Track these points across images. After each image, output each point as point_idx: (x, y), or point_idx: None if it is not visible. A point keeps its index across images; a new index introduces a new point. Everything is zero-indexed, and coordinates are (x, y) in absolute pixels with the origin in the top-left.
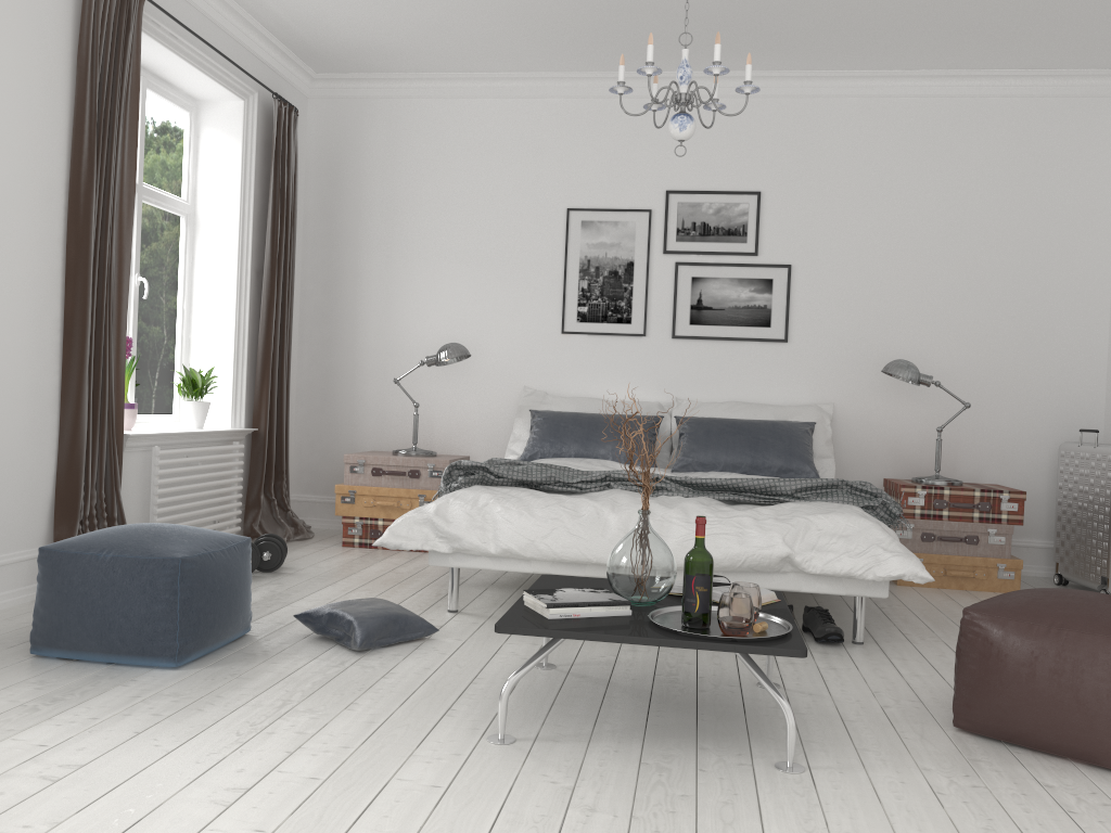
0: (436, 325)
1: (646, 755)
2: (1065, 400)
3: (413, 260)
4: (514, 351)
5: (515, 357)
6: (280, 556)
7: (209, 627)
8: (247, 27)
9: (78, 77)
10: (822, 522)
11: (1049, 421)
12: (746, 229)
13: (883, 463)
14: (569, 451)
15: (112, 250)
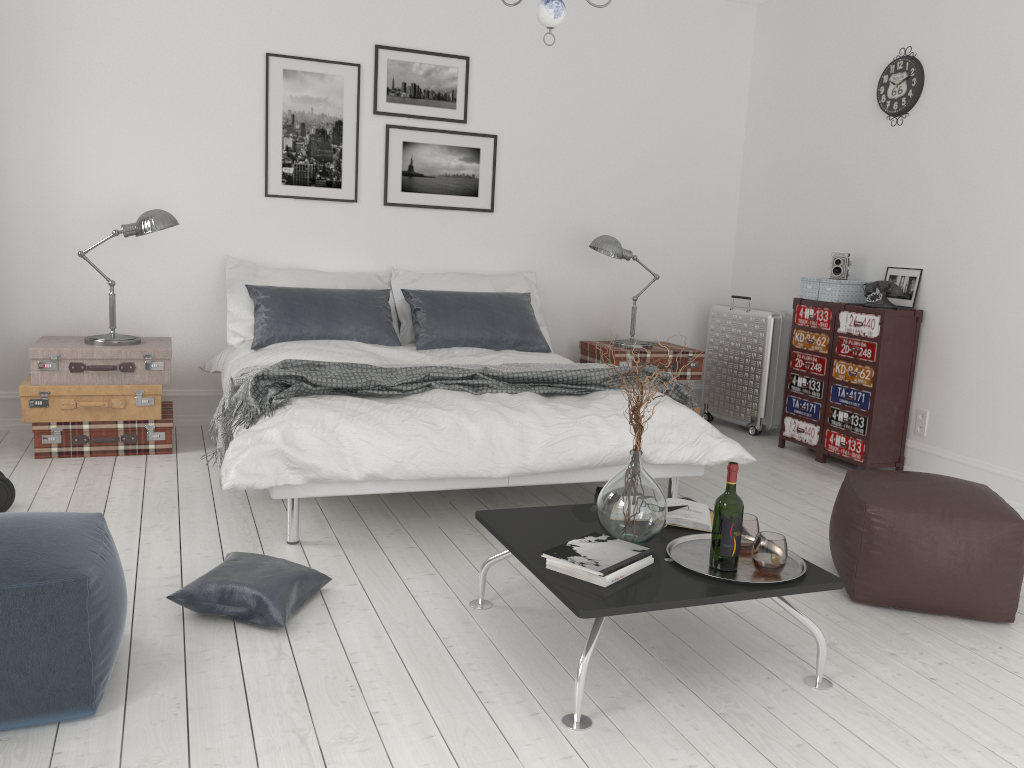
0: (109, 182)
1: (709, 702)
2: (706, 267)
3: (72, 99)
4: (210, 216)
5: (212, 222)
6: (10, 496)
7: (116, 649)
8: None
9: None
10: (654, 414)
11: (694, 285)
12: (456, 95)
13: (572, 325)
14: (310, 333)
15: None
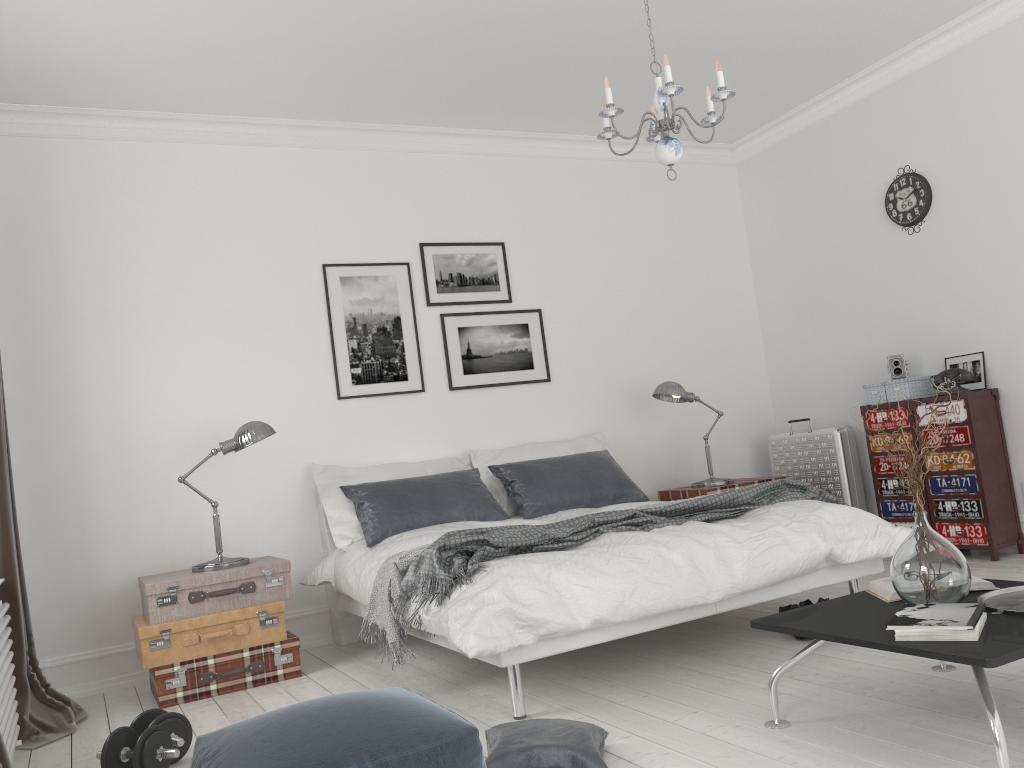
0: (186, 409)
1: None
2: (749, 403)
3: (144, 333)
4: (288, 426)
5: (290, 432)
6: (189, 735)
7: None
8: None
9: None
10: (825, 515)
11: (742, 421)
12: (498, 278)
13: (642, 479)
14: (421, 520)
15: None
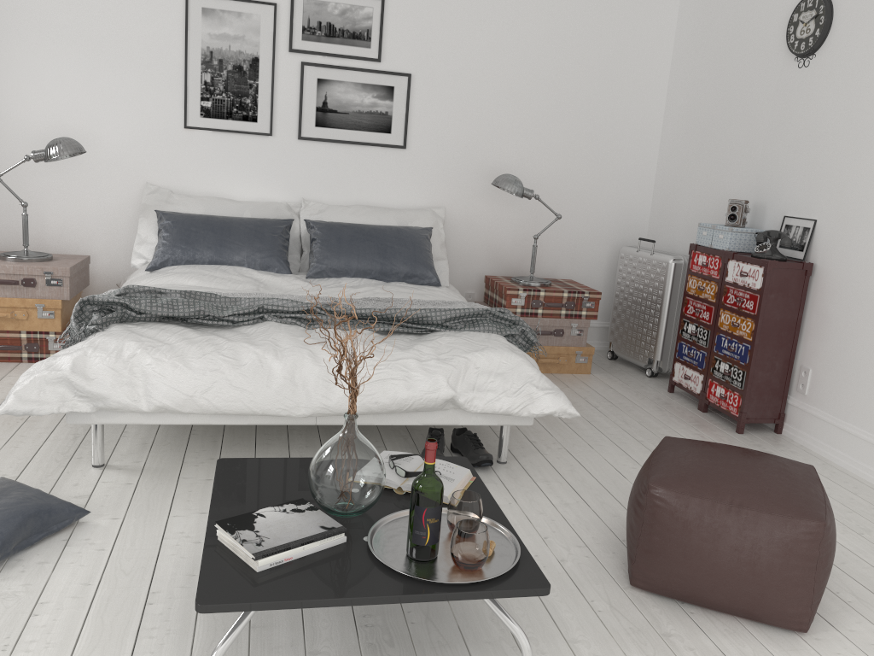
0: (40, 111)
1: None
2: (623, 209)
3: (6, 34)
4: (133, 145)
5: (135, 151)
6: None
7: None
8: None
9: None
10: (479, 360)
11: (610, 225)
12: (371, 34)
13: (482, 260)
14: (202, 258)
15: None
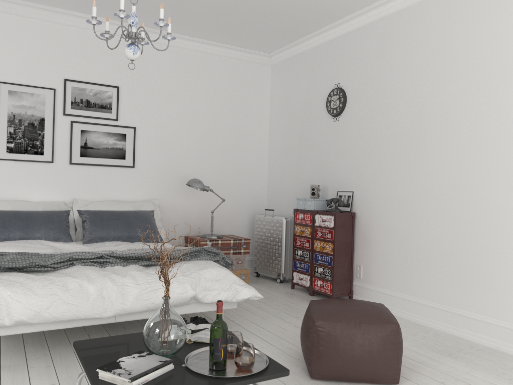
0: None
1: None
2: (253, 195)
3: None
4: None
5: None
6: None
7: None
8: None
9: None
10: (206, 273)
11: (247, 204)
12: (112, 106)
13: (181, 227)
14: (14, 236)
15: None
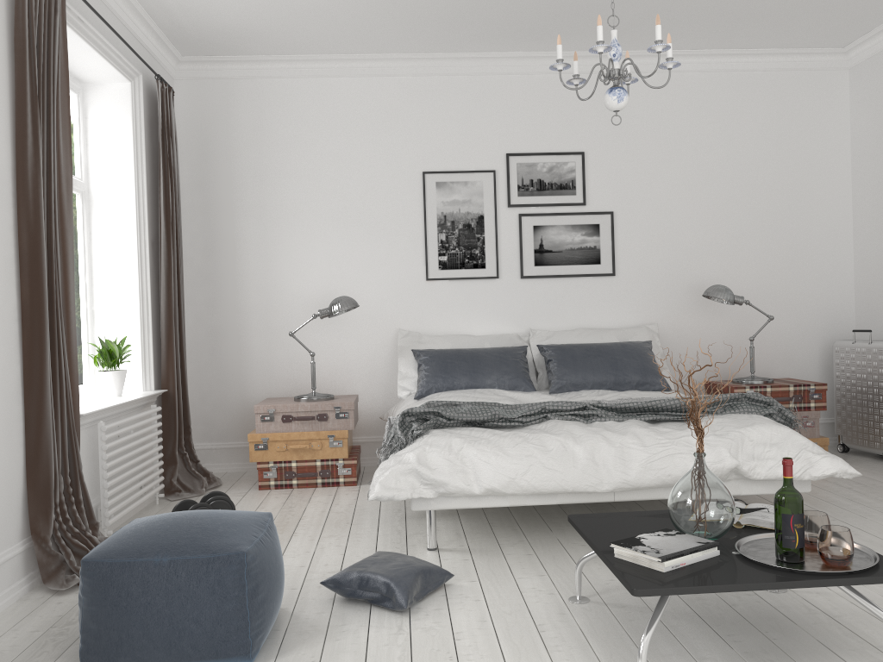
0: (313, 280)
1: None
2: (827, 307)
3: (287, 223)
4: (386, 299)
5: (387, 303)
6: None
7: (270, 615)
8: (133, 12)
9: (17, 60)
10: (752, 433)
11: (816, 324)
12: (575, 183)
13: (697, 368)
14: (460, 384)
15: (56, 233)
